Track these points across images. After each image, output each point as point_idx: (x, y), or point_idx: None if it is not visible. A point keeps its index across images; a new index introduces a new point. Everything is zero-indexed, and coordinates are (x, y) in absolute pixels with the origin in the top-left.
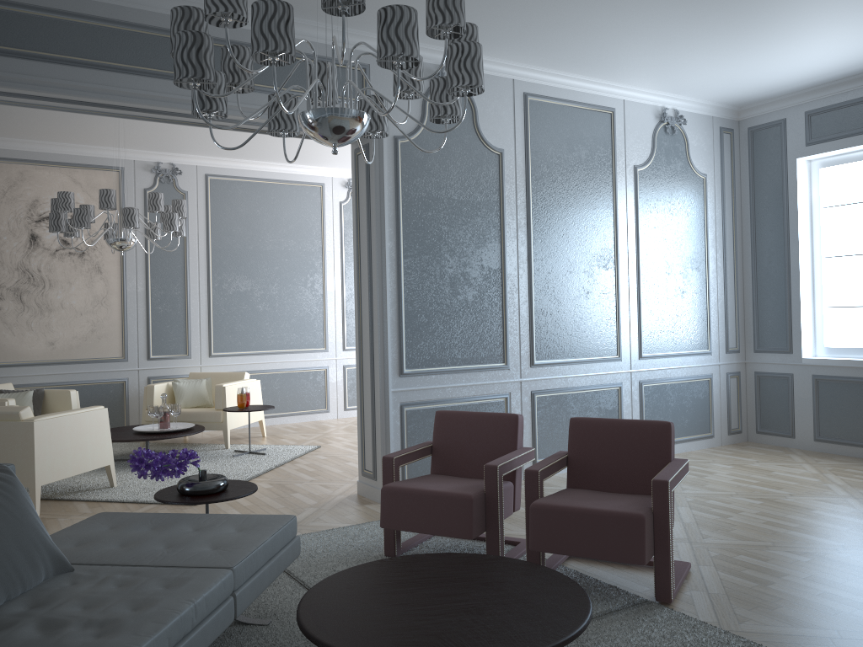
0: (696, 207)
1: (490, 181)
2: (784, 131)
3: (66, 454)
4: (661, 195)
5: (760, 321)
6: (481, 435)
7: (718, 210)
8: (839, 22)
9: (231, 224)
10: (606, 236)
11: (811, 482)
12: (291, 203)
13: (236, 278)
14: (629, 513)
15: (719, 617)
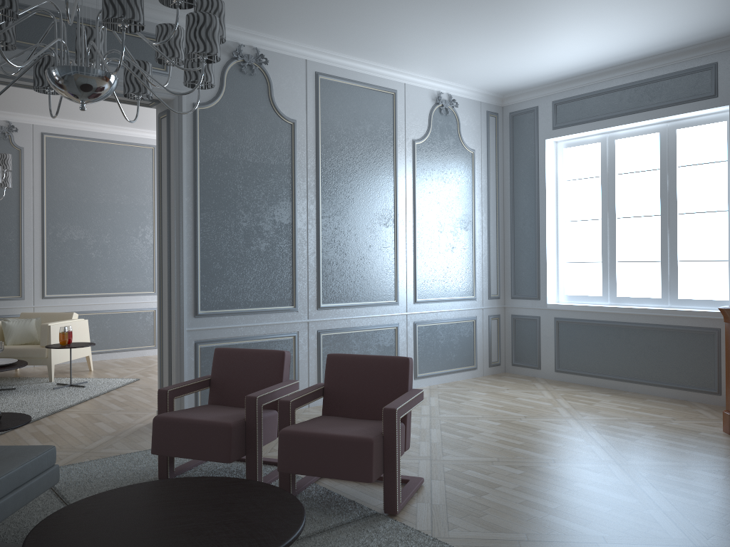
0: (465, 177)
1: (283, 147)
2: (536, 117)
3: None
4: (436, 166)
5: (516, 273)
6: (253, 370)
7: (484, 180)
8: (570, 27)
9: (66, 179)
10: (387, 198)
11: (544, 406)
12: (124, 162)
13: (70, 227)
14: (361, 437)
15: (433, 526)
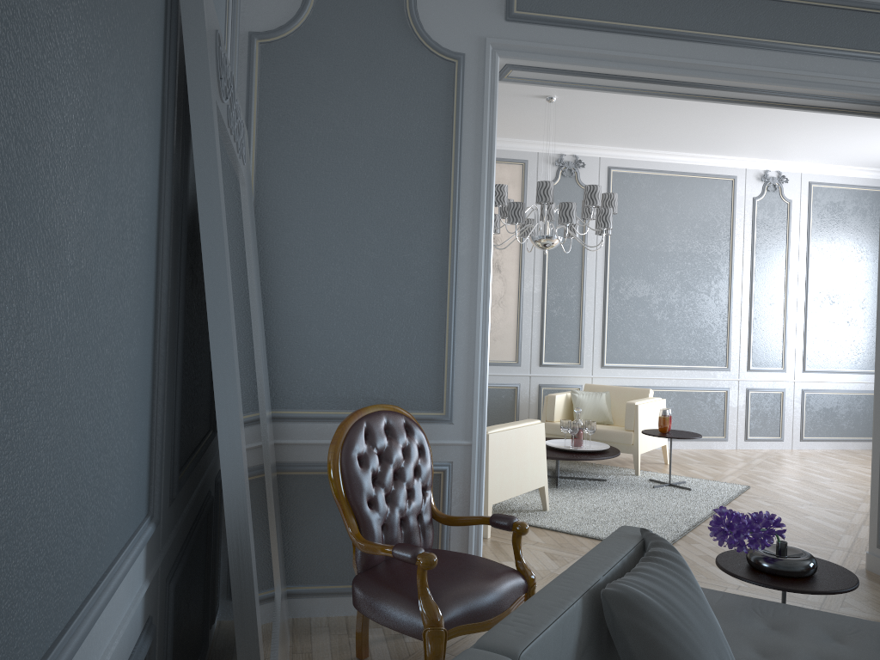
0: None
1: None
2: None
3: (511, 471)
4: None
5: None
6: None
7: None
8: None
9: (631, 222)
10: None
11: None
12: (697, 199)
13: (633, 282)
14: None
15: None
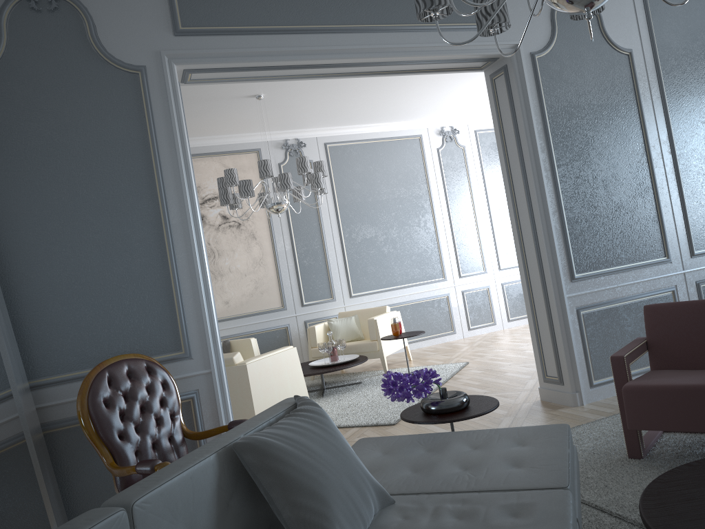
0: None
1: (623, 82)
2: None
3: (273, 390)
4: None
5: None
6: None
7: None
8: None
9: (351, 182)
10: None
11: None
12: (396, 156)
13: (361, 227)
14: None
15: None
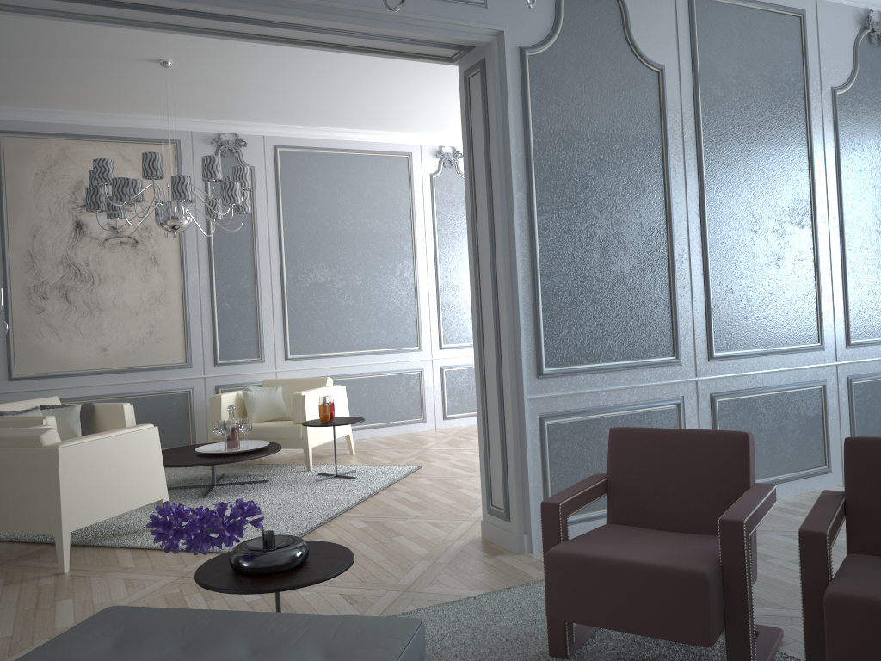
0: None
1: (647, 108)
2: None
3: (103, 489)
4: (868, 127)
5: None
6: (688, 466)
7: None
8: None
9: (305, 203)
10: (799, 182)
11: None
12: (373, 177)
13: (313, 267)
14: None
15: None
